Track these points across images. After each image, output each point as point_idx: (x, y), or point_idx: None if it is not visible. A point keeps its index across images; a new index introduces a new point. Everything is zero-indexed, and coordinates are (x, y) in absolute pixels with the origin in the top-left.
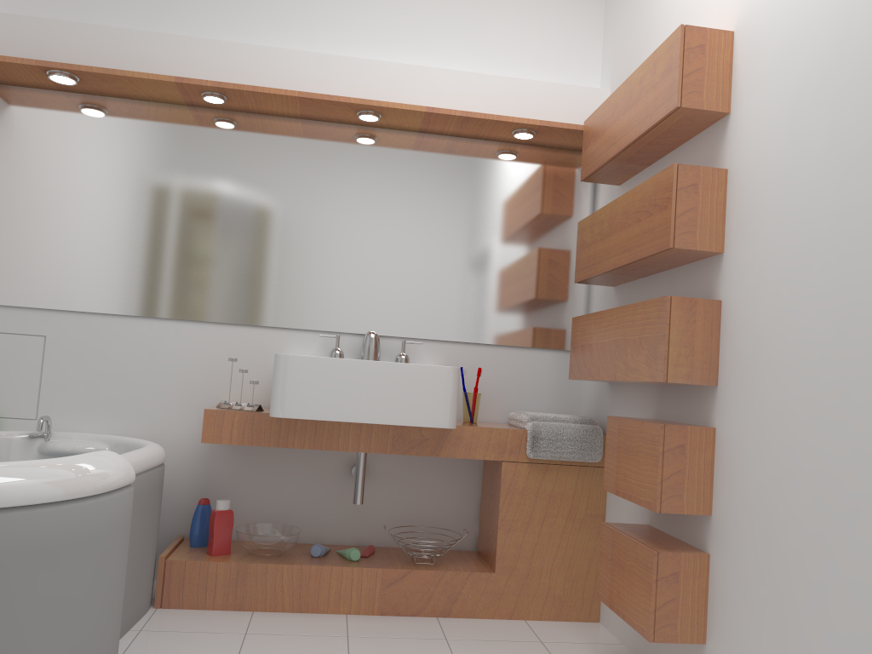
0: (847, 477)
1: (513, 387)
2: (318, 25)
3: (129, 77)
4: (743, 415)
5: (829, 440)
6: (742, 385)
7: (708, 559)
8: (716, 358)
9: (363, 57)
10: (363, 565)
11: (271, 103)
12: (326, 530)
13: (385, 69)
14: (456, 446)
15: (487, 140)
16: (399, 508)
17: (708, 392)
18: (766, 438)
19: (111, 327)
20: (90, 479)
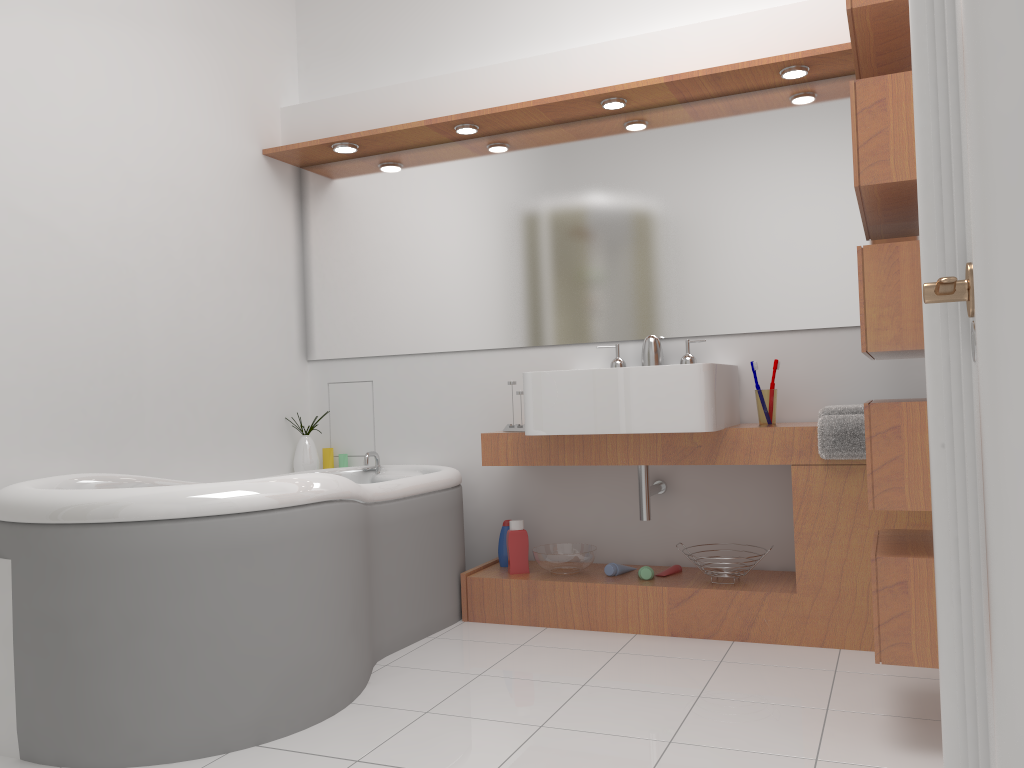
0: None
1: (831, 378)
2: (563, 20)
3: (389, 133)
4: None
5: None
6: None
7: None
8: None
9: (612, 38)
10: (650, 583)
11: (517, 119)
12: (635, 550)
13: (626, 46)
14: (734, 452)
15: (763, 90)
16: (710, 525)
17: None
18: None
19: (420, 366)
20: (277, 494)
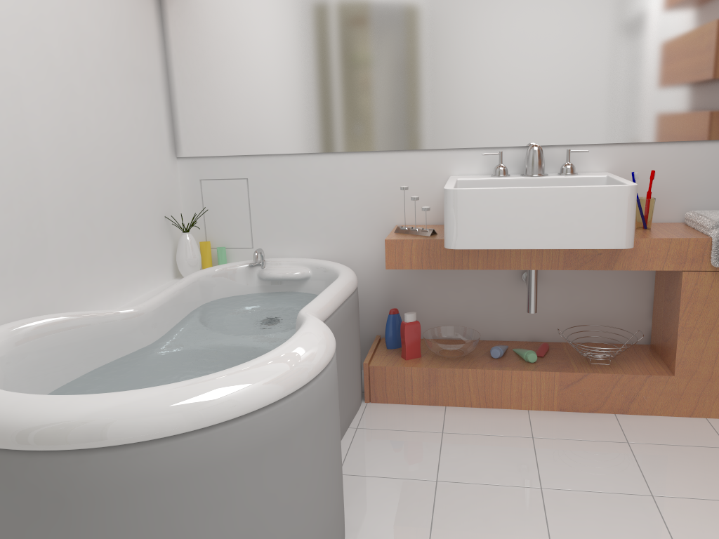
0: None
1: (690, 185)
2: None
3: None
4: None
5: None
6: None
7: None
8: None
9: None
10: (540, 367)
11: None
12: (501, 328)
13: None
14: (631, 259)
15: None
16: (570, 308)
17: None
18: None
19: (296, 165)
20: (297, 373)
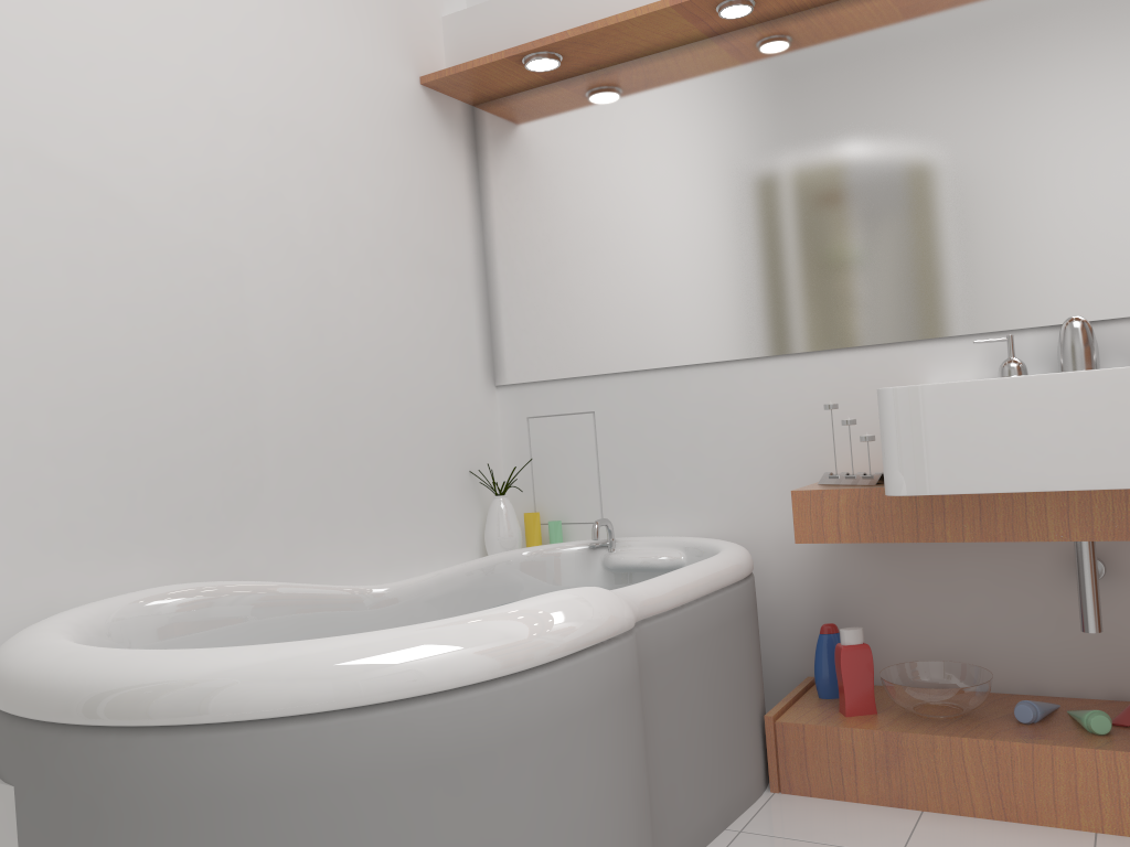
0: None
1: None
2: None
3: (613, 26)
4: None
5: None
6: None
7: None
8: None
9: None
10: (1116, 744)
11: None
12: (1048, 671)
13: None
14: None
15: None
16: None
17: None
18: None
19: (666, 386)
20: (502, 648)
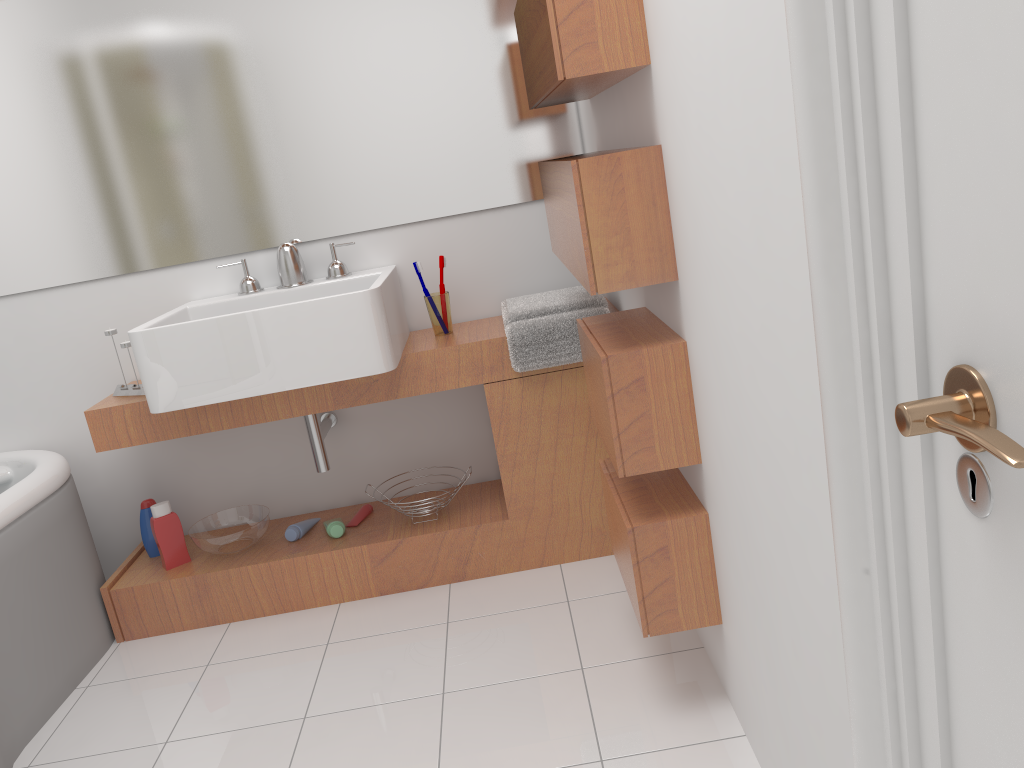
0: (792, 473)
1: (502, 265)
2: None
3: None
4: (703, 333)
5: (771, 408)
6: (696, 287)
7: (708, 521)
8: (669, 239)
9: None
10: (345, 543)
11: None
12: (313, 495)
13: None
14: (418, 380)
15: None
16: (394, 451)
17: (673, 287)
18: (723, 376)
19: None
20: None
